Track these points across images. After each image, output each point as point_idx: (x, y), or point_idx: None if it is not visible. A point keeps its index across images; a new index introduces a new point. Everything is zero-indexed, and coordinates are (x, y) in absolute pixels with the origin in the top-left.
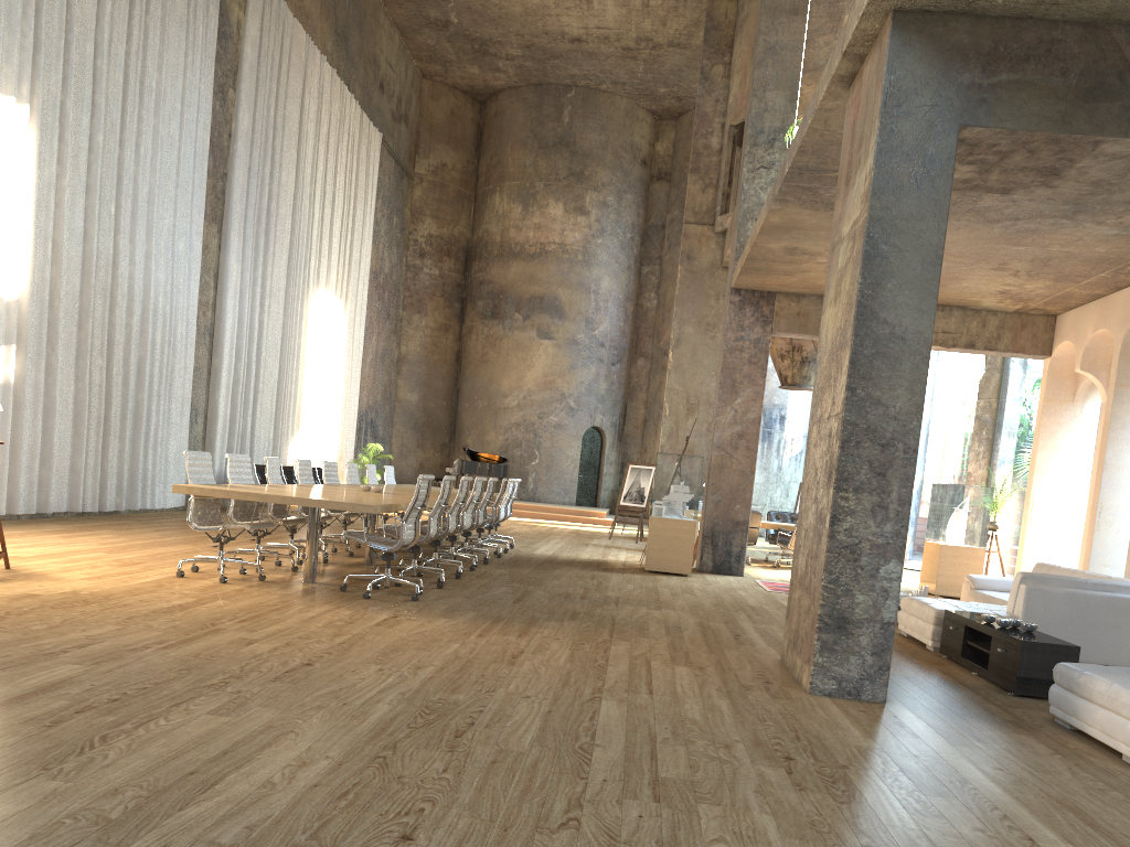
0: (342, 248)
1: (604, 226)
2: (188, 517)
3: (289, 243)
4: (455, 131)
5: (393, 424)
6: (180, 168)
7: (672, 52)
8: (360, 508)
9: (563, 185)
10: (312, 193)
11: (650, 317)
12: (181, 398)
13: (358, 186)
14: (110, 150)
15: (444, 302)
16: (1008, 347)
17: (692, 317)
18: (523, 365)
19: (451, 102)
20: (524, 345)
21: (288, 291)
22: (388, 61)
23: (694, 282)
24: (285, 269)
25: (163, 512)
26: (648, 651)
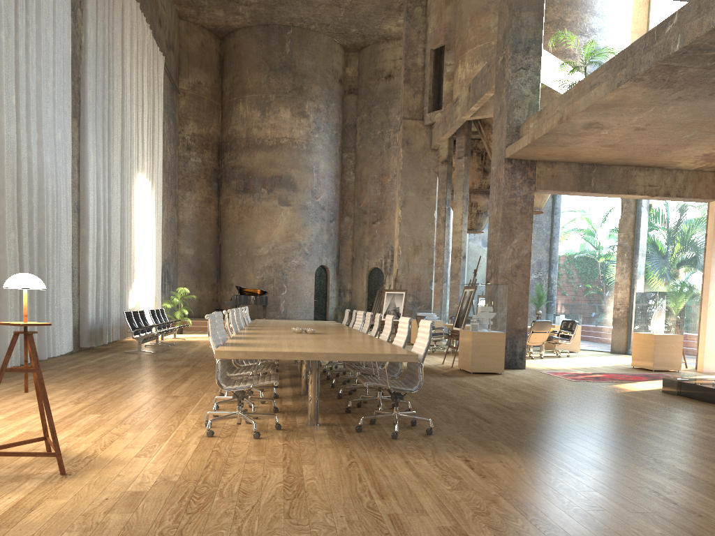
0: (148, 142)
1: (319, 125)
2: (217, 379)
3: (120, 136)
4: (205, 59)
5: (177, 272)
6: (55, 69)
7: (367, 1)
8: (402, 358)
9: (289, 97)
10: (131, 98)
11: (351, 188)
12: (66, 263)
13: (154, 95)
14: (9, 48)
15: (206, 182)
16: (690, 195)
17: (413, 185)
18: (270, 225)
19: (201, 37)
20: (270, 211)
21: (122, 174)
22: (162, 3)
23: (413, 161)
24: (119, 157)
25: (59, 357)
26: (710, 468)
